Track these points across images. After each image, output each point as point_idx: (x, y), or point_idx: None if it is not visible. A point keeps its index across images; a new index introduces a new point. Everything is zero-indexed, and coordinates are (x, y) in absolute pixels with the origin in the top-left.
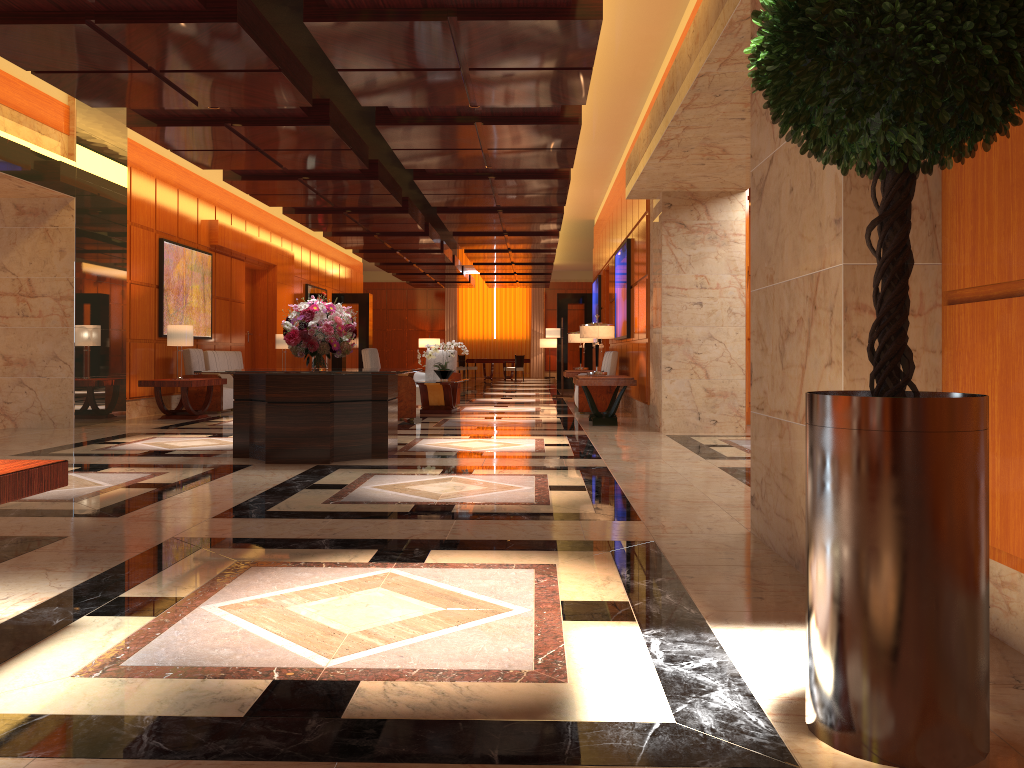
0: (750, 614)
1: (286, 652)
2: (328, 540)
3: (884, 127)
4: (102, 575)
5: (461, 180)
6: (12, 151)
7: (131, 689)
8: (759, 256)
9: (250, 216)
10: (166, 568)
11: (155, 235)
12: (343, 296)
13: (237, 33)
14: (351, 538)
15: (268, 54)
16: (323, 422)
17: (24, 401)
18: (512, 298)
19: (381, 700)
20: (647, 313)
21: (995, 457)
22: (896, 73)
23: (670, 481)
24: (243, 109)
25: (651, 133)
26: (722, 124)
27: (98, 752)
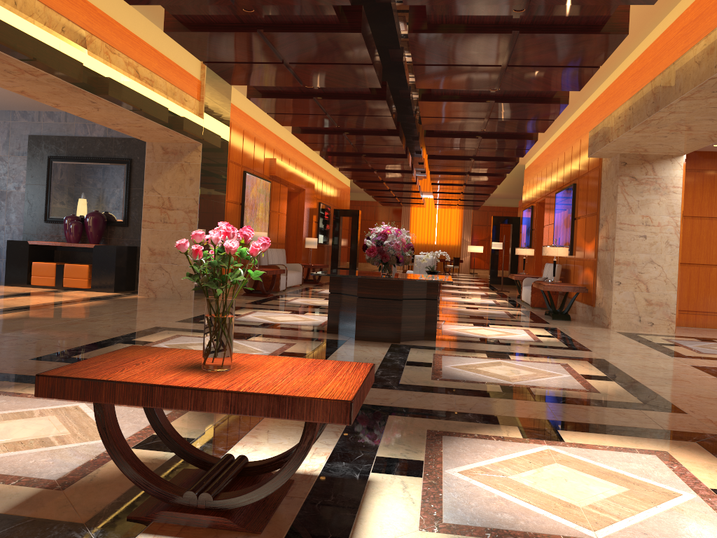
0: None
1: (553, 521)
2: (472, 414)
3: None
4: (345, 435)
5: (457, 138)
6: (171, 112)
7: None
8: None
9: (291, 155)
10: (383, 432)
11: (241, 169)
12: (341, 211)
13: (357, 39)
14: (487, 414)
15: (369, 53)
16: (396, 313)
17: (162, 280)
18: (449, 216)
19: None
20: (596, 240)
21: None
22: None
23: (668, 376)
24: (329, 88)
25: (631, 113)
26: (702, 111)
27: None
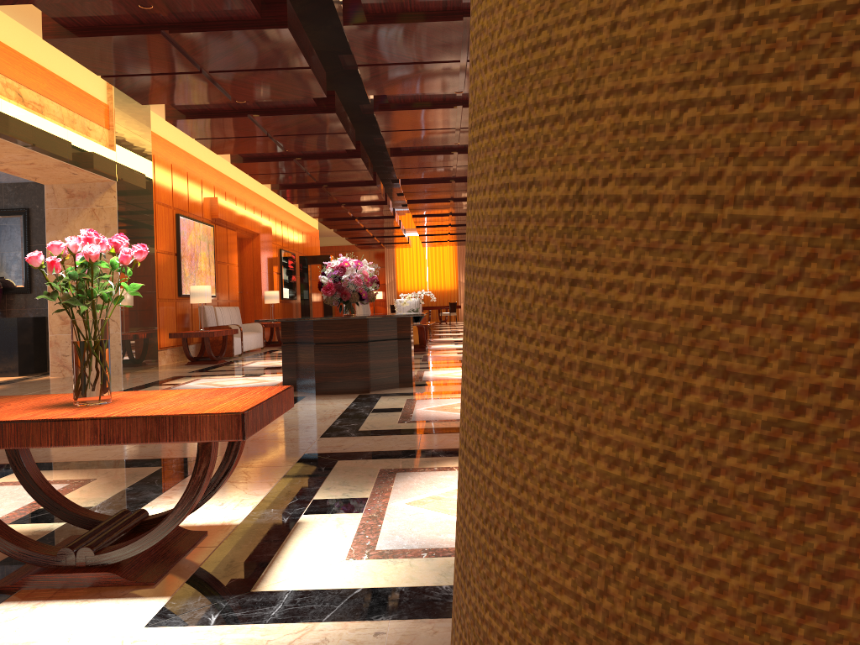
0: None
1: None
2: (436, 450)
3: None
4: (281, 484)
5: (430, 155)
6: (71, 144)
7: (406, 567)
8: None
9: (238, 193)
10: (327, 476)
11: (172, 211)
12: (309, 258)
13: (285, 37)
14: (454, 448)
15: (303, 54)
16: (362, 358)
17: None
18: (441, 255)
19: None
20: None
21: None
22: None
23: None
24: (265, 102)
25: None
26: None
27: (435, 614)
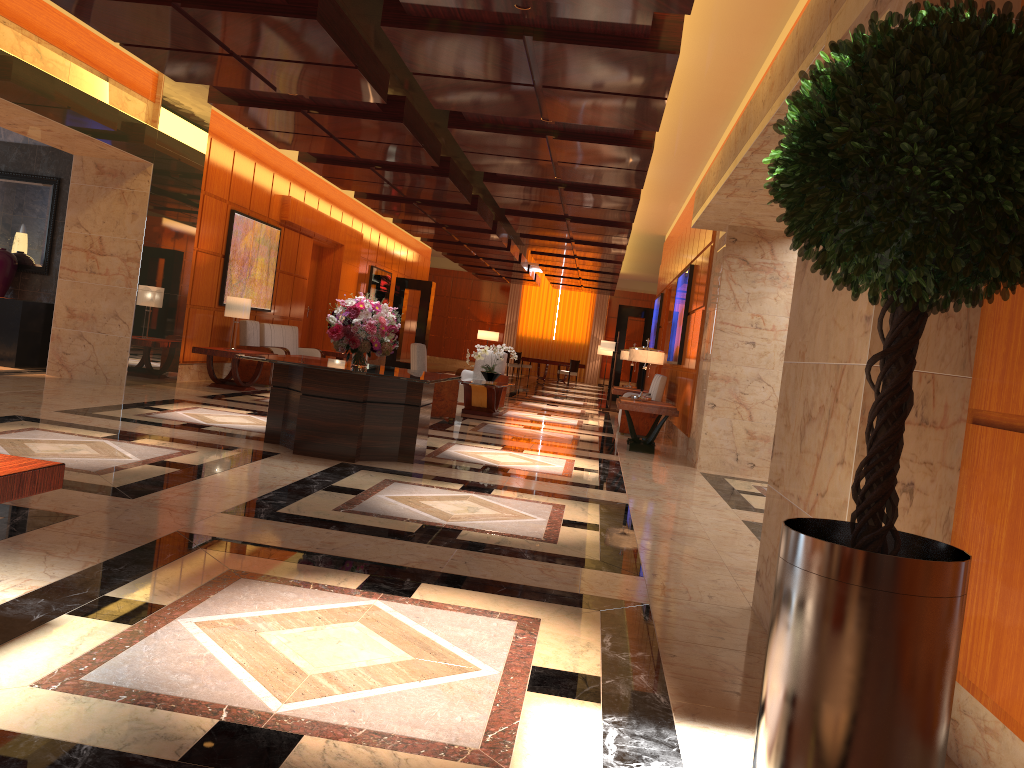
0: (720, 712)
1: (242, 688)
2: (325, 556)
3: (893, 266)
4: (96, 567)
5: (530, 187)
6: (97, 114)
7: (81, 710)
8: (795, 328)
9: (324, 194)
10: (159, 567)
11: (227, 206)
12: (407, 281)
13: (316, 29)
14: (348, 557)
15: (345, 51)
16: (353, 421)
17: (82, 354)
18: (576, 301)
19: (317, 762)
20: (699, 344)
21: (994, 596)
22: (909, 215)
23: (687, 531)
24: (320, 98)
25: (721, 169)
26: None
27: None
